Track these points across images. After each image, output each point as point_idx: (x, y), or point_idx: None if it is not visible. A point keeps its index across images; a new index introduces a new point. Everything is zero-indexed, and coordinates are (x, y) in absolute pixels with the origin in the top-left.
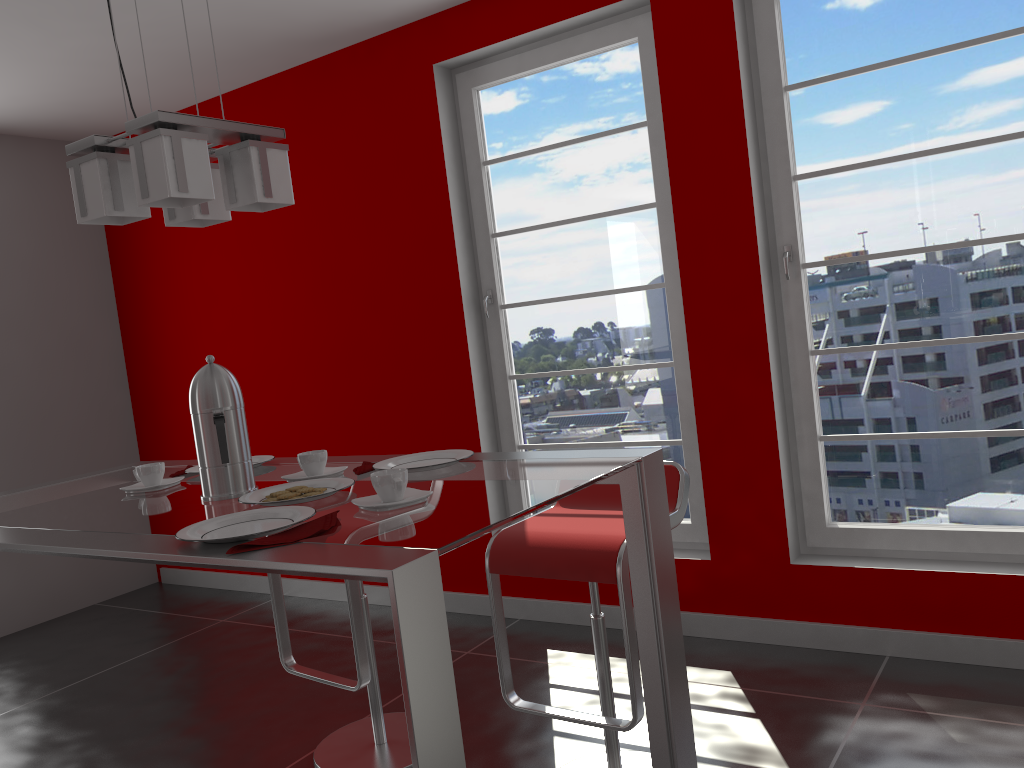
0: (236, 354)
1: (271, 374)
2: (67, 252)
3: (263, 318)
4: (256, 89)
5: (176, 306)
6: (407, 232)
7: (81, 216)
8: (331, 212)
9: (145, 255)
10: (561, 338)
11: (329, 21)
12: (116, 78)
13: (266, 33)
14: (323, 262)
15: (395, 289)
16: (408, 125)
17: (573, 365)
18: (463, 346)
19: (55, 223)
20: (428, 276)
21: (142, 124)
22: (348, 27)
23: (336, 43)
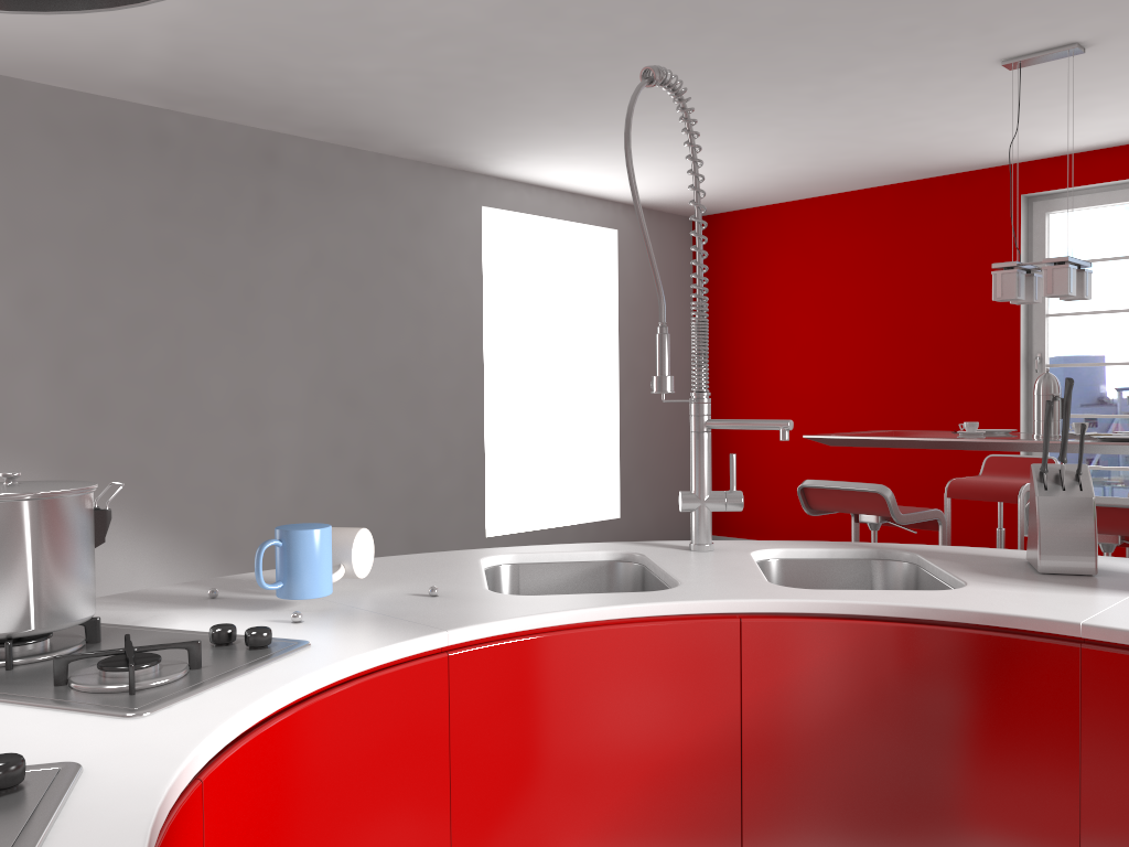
0: (803, 380)
1: (834, 397)
2: (673, 295)
3: (834, 356)
4: (857, 195)
5: (751, 341)
6: (978, 307)
7: (996, 297)
8: (911, 287)
9: (728, 302)
10: (1096, 391)
11: (955, 162)
12: (776, 184)
13: (906, 166)
14: (897, 321)
15: (960, 345)
16: (992, 233)
17: (1104, 411)
18: (1015, 390)
19: (669, 273)
20: (992, 339)
21: (1055, 261)
22: (962, 165)
23: (942, 173)
